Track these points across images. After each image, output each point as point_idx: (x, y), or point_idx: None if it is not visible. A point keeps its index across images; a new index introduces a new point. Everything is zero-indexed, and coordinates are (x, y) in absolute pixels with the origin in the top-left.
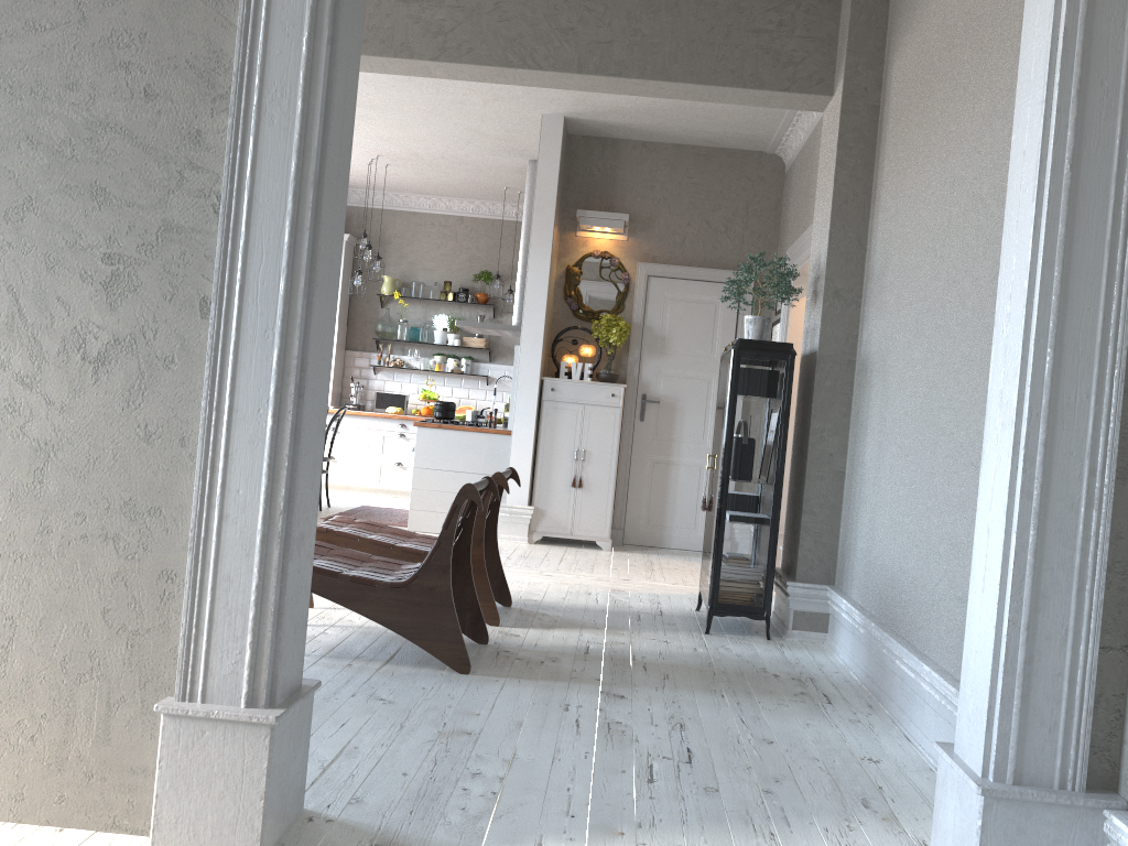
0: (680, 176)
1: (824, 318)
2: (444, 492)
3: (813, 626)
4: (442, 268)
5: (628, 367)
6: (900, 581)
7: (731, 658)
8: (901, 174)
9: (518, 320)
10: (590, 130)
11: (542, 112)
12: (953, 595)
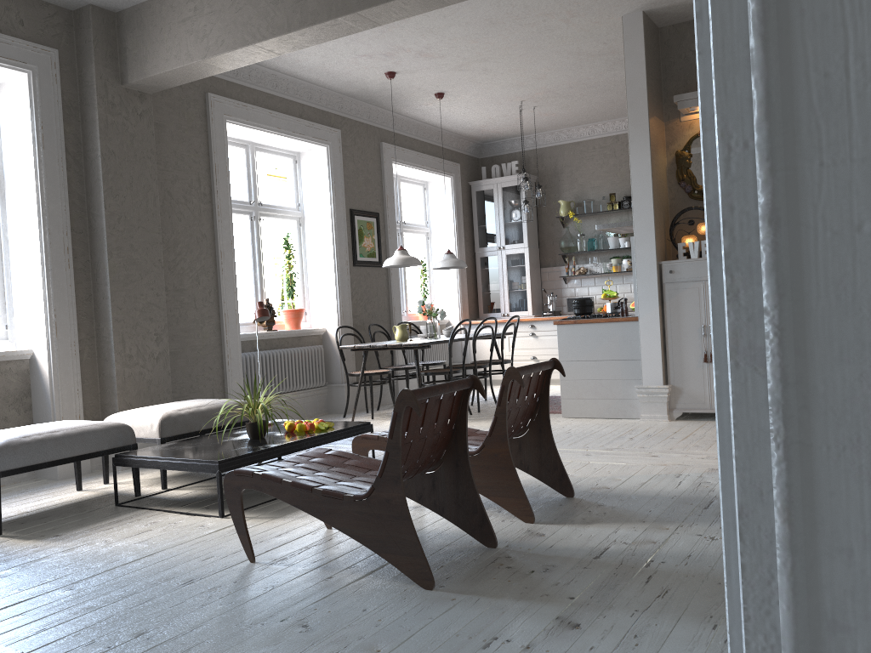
0: None
1: None
2: (588, 381)
3: None
4: (607, 183)
5: None
6: None
7: None
8: None
9: None
10: (676, 16)
11: (621, 14)
12: None
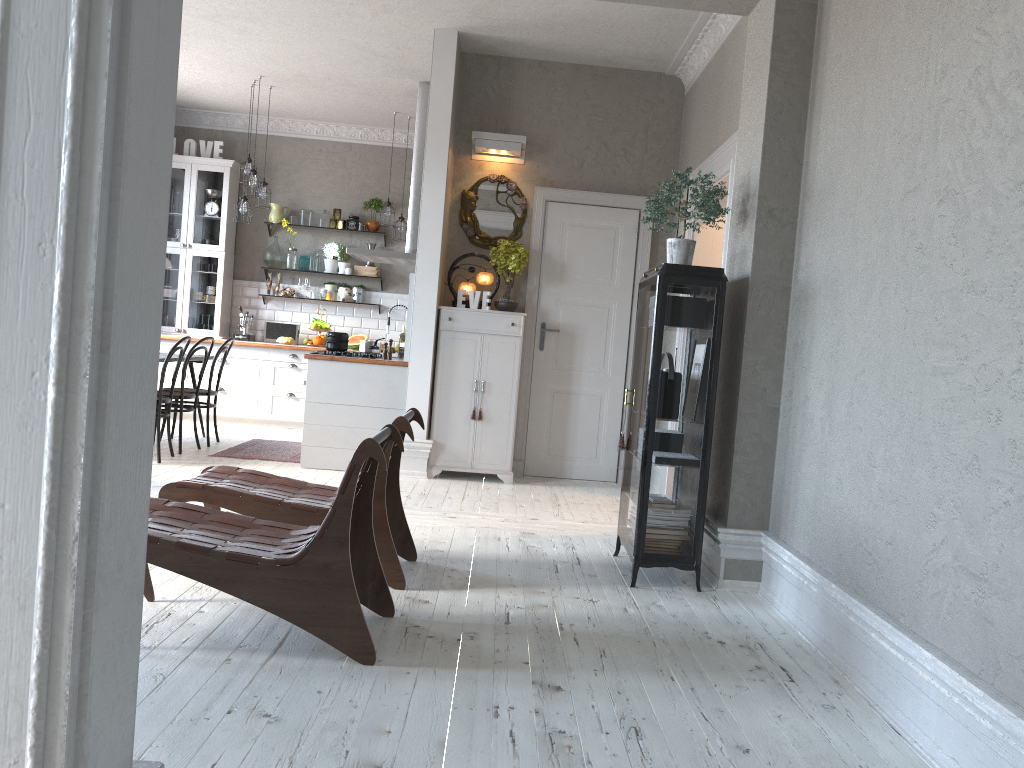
0: (577, 98)
1: (757, 241)
2: (338, 427)
3: (746, 574)
4: (331, 195)
5: (527, 295)
6: (870, 539)
7: (667, 619)
8: (854, 76)
9: (411, 247)
10: (485, 48)
11: (435, 27)
12: (962, 569)
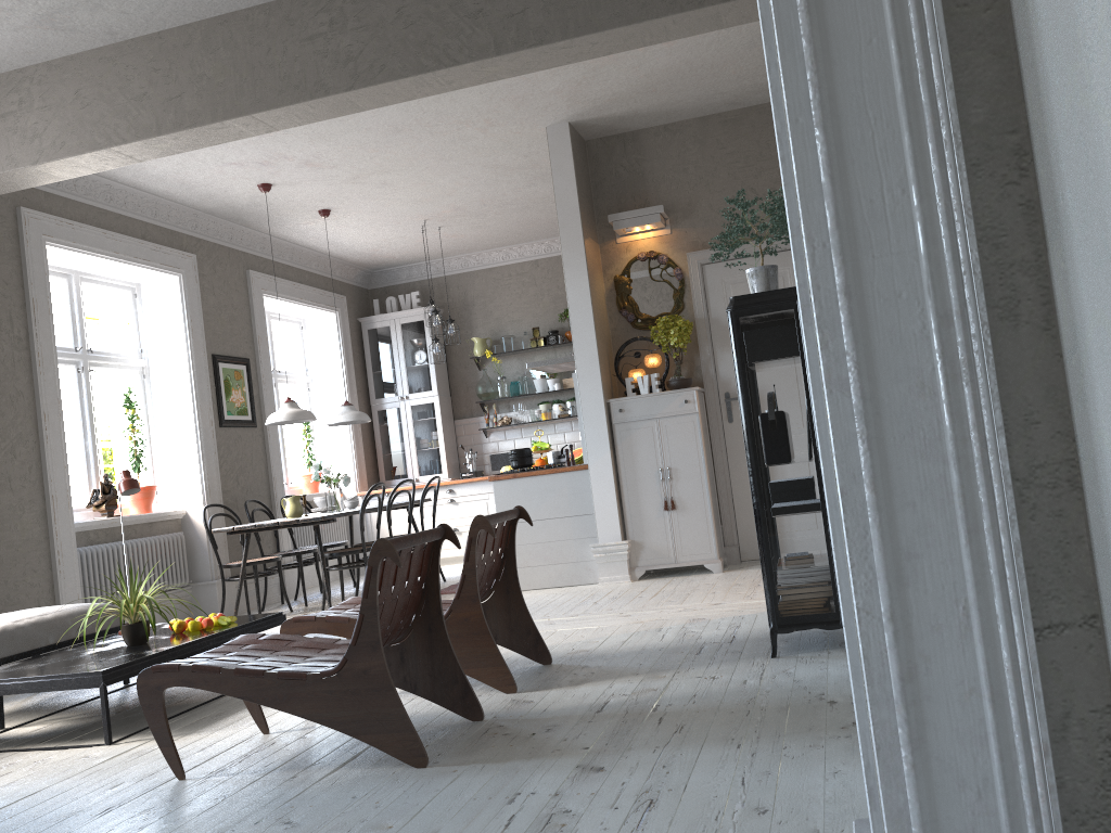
0: (711, 150)
1: None
2: (534, 544)
3: None
4: (528, 316)
5: (702, 367)
6: None
7: (786, 686)
8: None
9: None
10: (604, 129)
11: (545, 125)
12: None
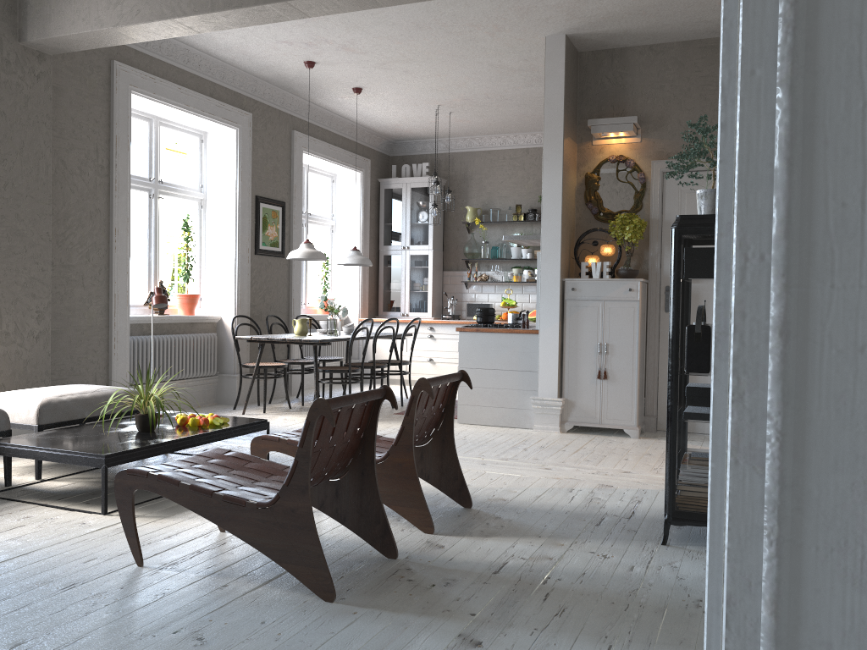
0: (688, 72)
1: None
2: (485, 388)
3: None
4: (514, 194)
5: (649, 262)
6: None
7: (668, 582)
8: None
9: None
10: (596, 44)
11: (544, 35)
12: None
